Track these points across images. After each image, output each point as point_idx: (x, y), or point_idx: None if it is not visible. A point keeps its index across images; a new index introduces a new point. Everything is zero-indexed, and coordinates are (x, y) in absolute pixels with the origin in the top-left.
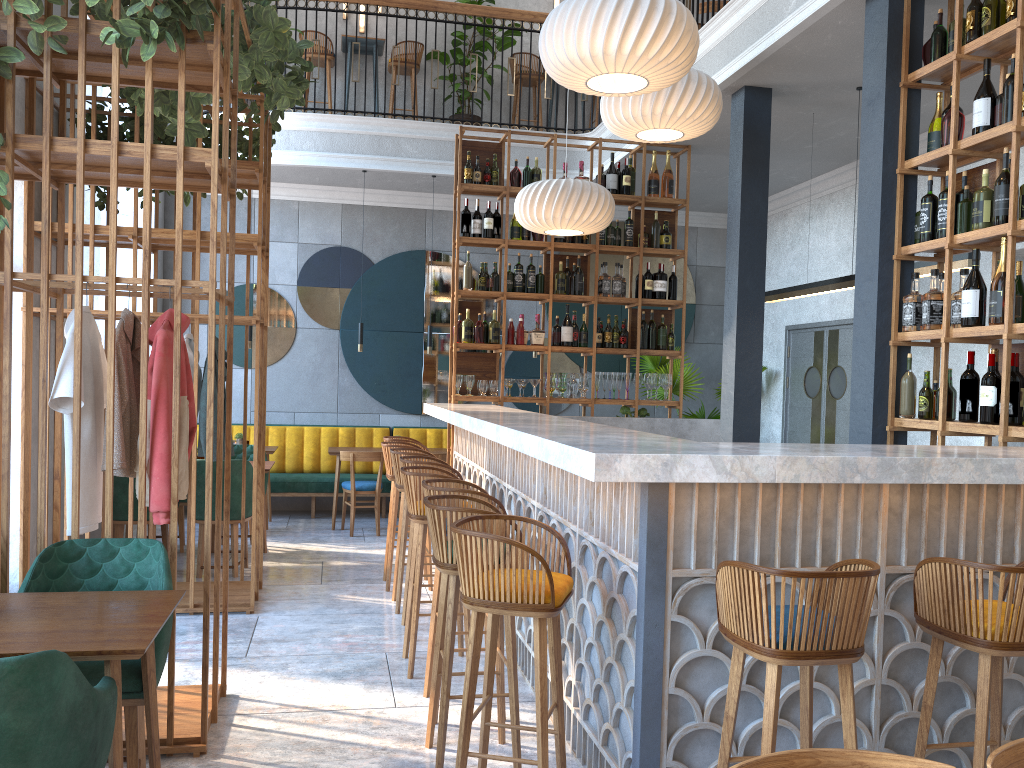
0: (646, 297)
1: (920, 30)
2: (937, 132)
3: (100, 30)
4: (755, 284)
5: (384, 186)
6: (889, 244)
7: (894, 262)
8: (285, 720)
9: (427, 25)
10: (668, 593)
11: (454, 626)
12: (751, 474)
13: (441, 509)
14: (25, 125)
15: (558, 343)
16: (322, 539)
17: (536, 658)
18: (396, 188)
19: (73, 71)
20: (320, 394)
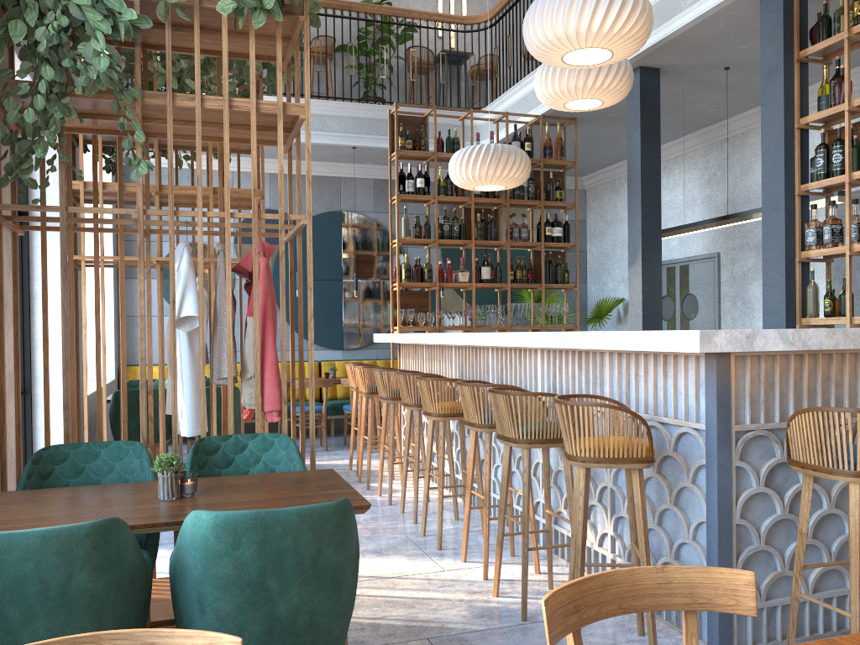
0: (547, 241)
1: (805, 17)
2: (826, 95)
3: (210, 3)
4: (654, 224)
5: None
6: (791, 183)
7: (795, 197)
8: (362, 587)
9: (335, 23)
10: (732, 444)
11: (529, 490)
12: (806, 343)
13: (518, 394)
14: None
15: (479, 281)
16: None
17: (637, 502)
18: (317, 159)
19: (157, 42)
20: None
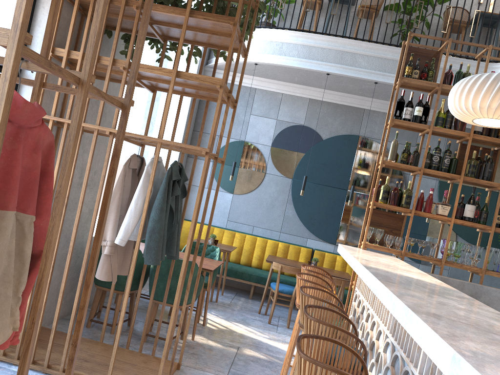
0: None
1: None
2: None
3: None
4: None
5: (339, 89)
6: None
7: None
8: None
9: None
10: None
11: None
12: None
13: None
14: None
15: (460, 217)
16: (248, 321)
17: None
18: (347, 91)
19: None
20: (272, 218)
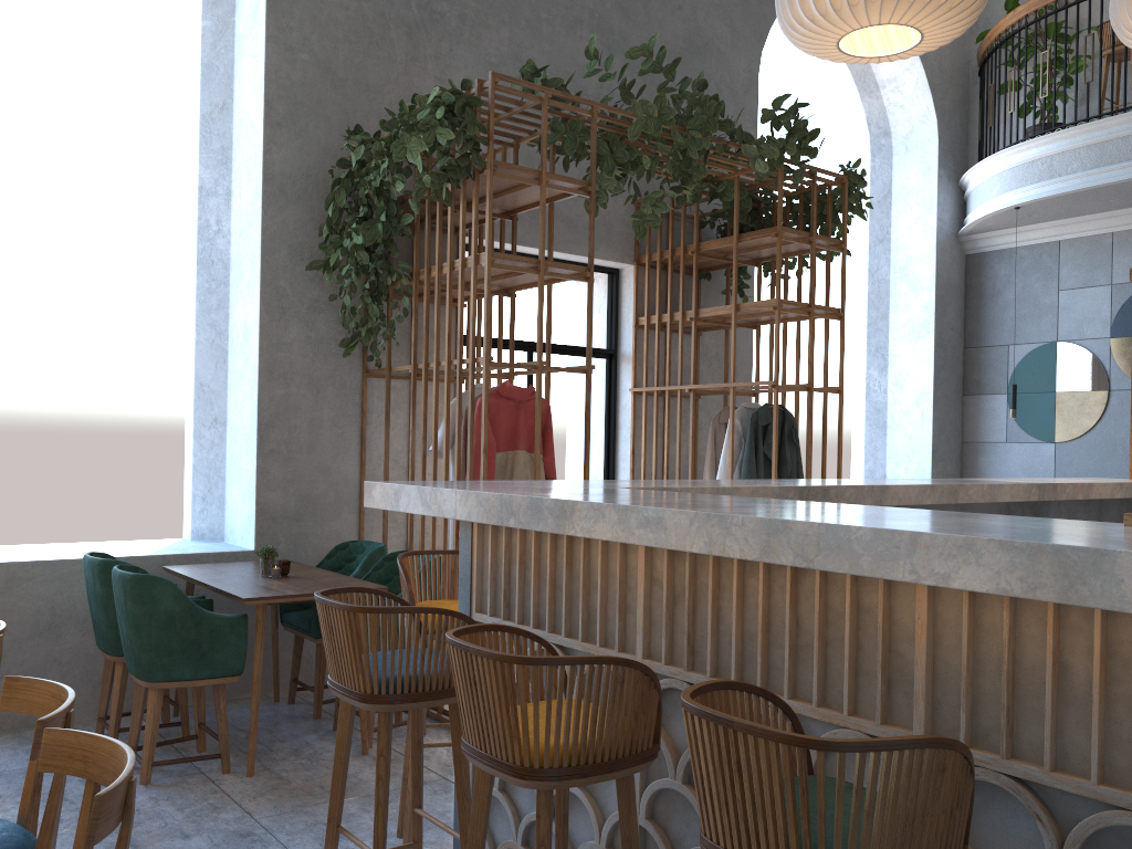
0: None
1: None
2: None
3: (447, 183)
4: None
5: None
6: None
7: None
8: None
9: None
10: None
11: None
12: (441, 508)
13: None
14: (634, 241)
15: None
16: None
17: None
18: None
19: (509, 208)
20: None
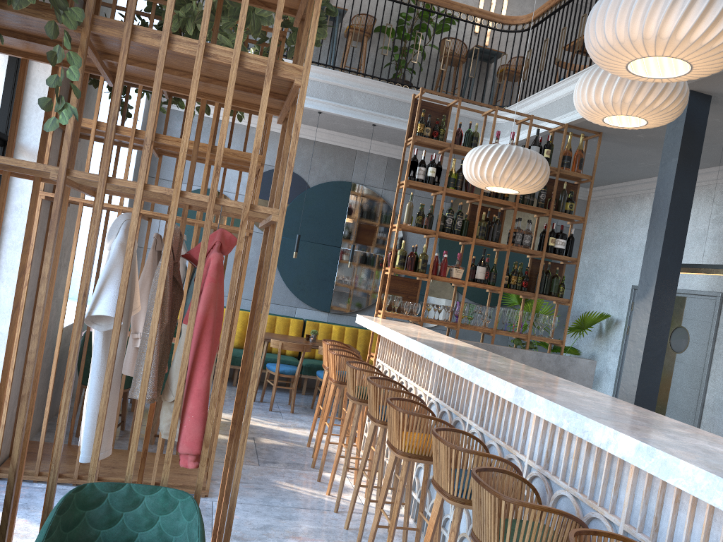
0: (549, 251)
1: None
2: None
3: None
4: (674, 261)
5: (328, 127)
6: None
7: None
8: None
9: (379, 4)
10: None
11: None
12: None
13: (512, 502)
14: None
15: (472, 279)
16: None
17: None
18: (337, 130)
19: None
20: (251, 285)
